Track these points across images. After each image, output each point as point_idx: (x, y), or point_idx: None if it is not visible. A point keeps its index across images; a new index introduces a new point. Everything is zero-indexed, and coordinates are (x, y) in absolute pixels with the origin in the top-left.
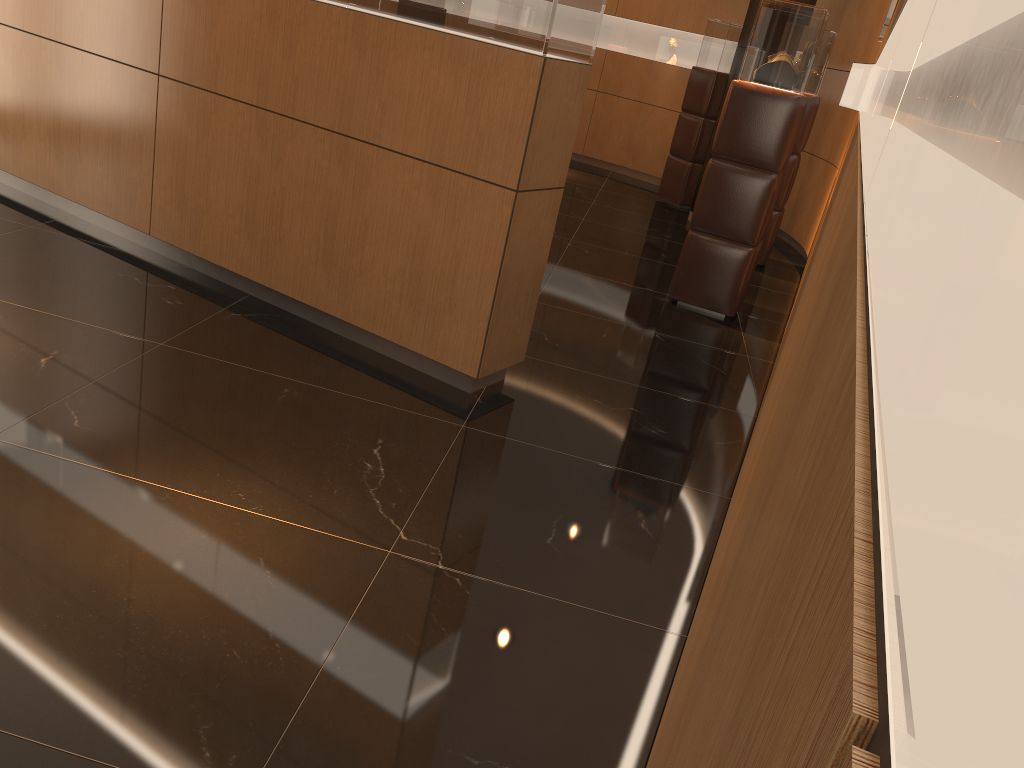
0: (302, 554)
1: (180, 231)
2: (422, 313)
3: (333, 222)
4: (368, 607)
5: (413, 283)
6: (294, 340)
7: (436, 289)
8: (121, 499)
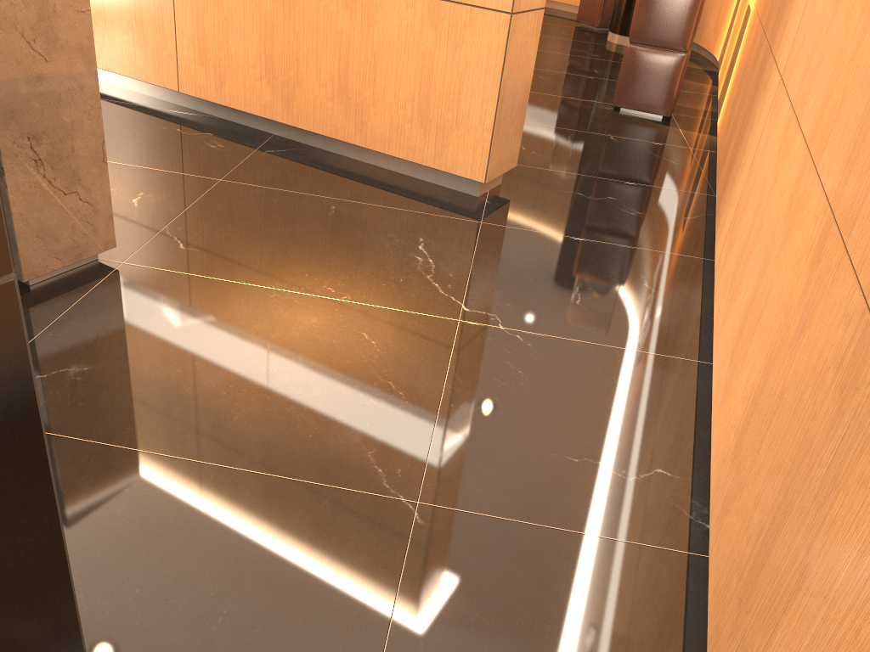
0: (394, 328)
1: (206, 85)
2: (432, 132)
3: (345, 61)
4: (458, 361)
5: (422, 107)
6: (324, 167)
7: (443, 110)
8: (241, 299)
